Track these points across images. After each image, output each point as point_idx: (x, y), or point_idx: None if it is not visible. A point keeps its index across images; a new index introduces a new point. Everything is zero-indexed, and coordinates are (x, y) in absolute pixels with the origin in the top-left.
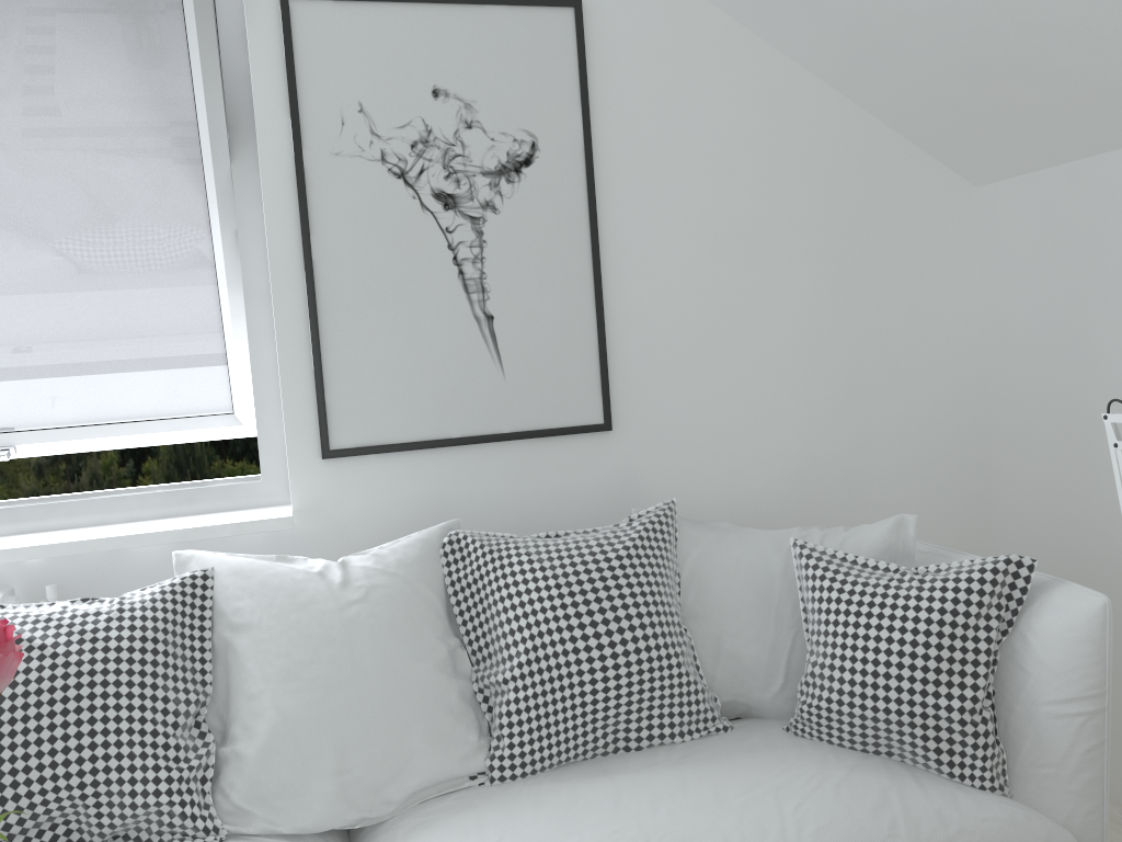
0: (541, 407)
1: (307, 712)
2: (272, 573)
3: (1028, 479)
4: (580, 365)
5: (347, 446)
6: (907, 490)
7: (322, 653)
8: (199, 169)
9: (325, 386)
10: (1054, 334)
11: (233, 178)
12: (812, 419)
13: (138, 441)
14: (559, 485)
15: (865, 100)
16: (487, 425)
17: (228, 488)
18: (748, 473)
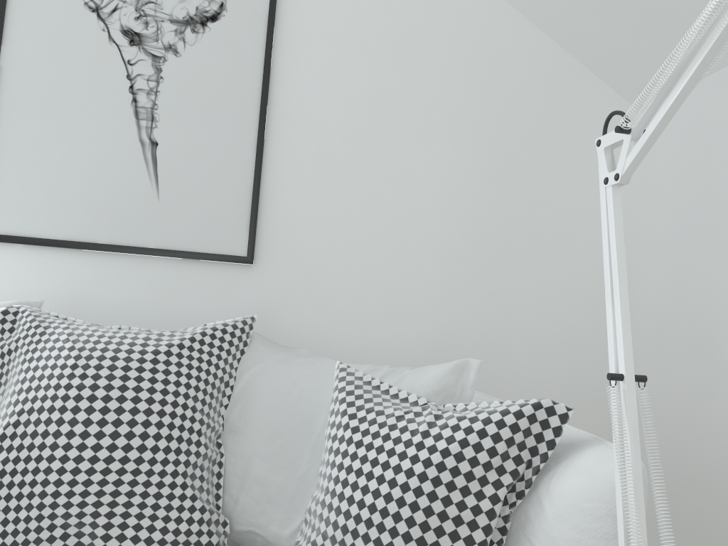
0: (189, 231)
1: None
2: None
3: (658, 380)
4: (232, 200)
5: None
6: (542, 375)
7: None
8: None
9: None
10: (692, 237)
11: None
12: (453, 290)
13: None
14: (195, 305)
15: (536, 15)
16: (133, 238)
17: None
18: (383, 329)
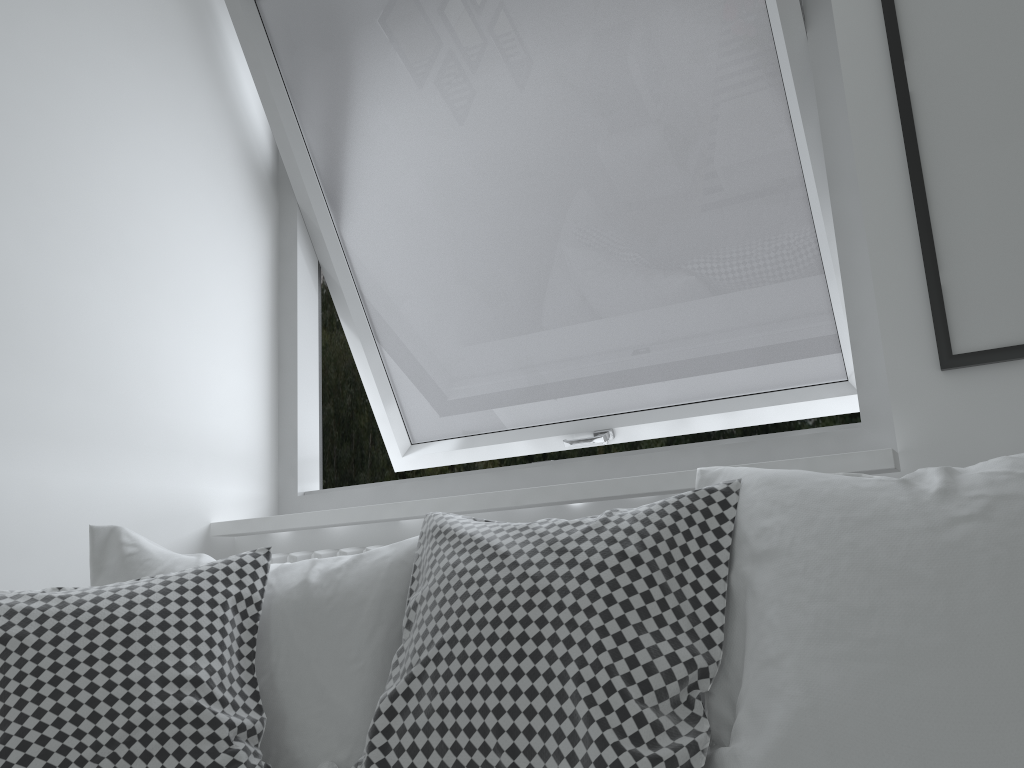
0: None
1: (857, 698)
2: (821, 482)
3: None
4: None
5: (982, 348)
6: None
7: (893, 599)
8: (772, 56)
9: (939, 262)
10: None
11: (810, 47)
12: None
13: (735, 420)
14: None
15: None
16: None
17: (815, 438)
18: None
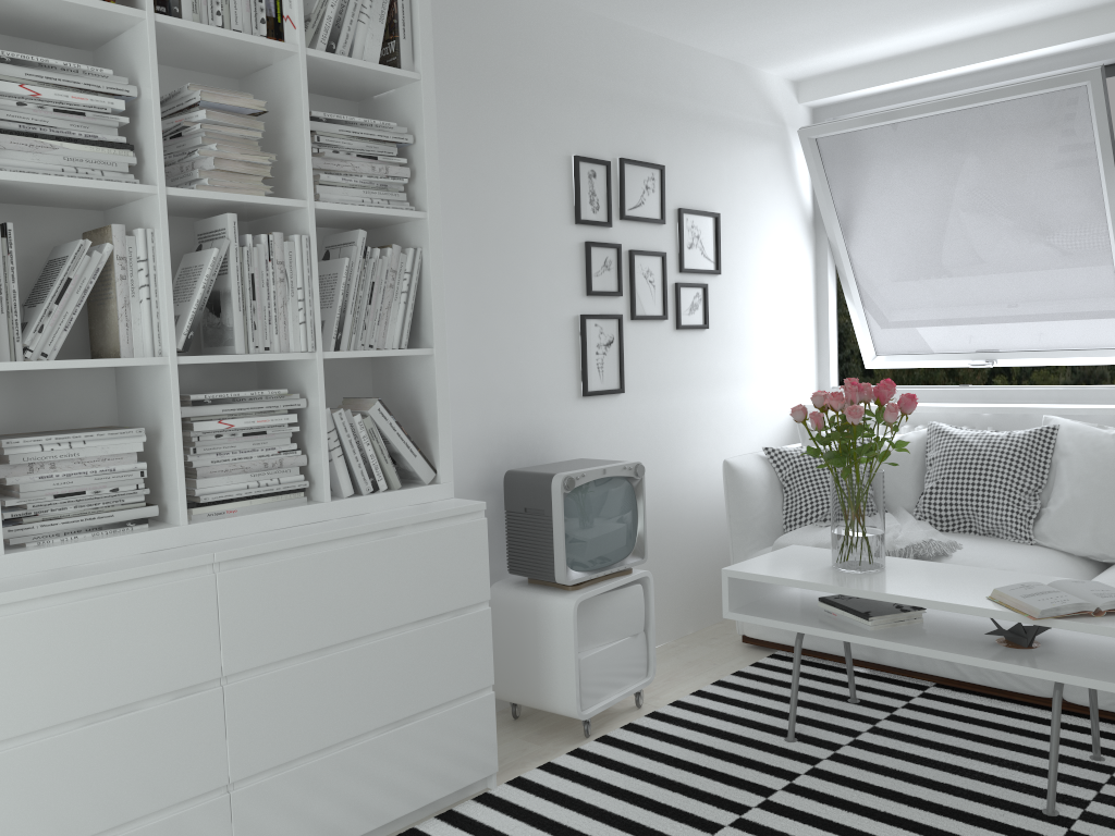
0: None
1: (1083, 497)
2: (1086, 431)
3: None
4: None
5: None
6: None
7: (1099, 472)
8: (1101, 204)
9: None
10: None
11: None
12: None
13: (1063, 361)
14: None
15: None
16: None
17: (1098, 391)
18: None
